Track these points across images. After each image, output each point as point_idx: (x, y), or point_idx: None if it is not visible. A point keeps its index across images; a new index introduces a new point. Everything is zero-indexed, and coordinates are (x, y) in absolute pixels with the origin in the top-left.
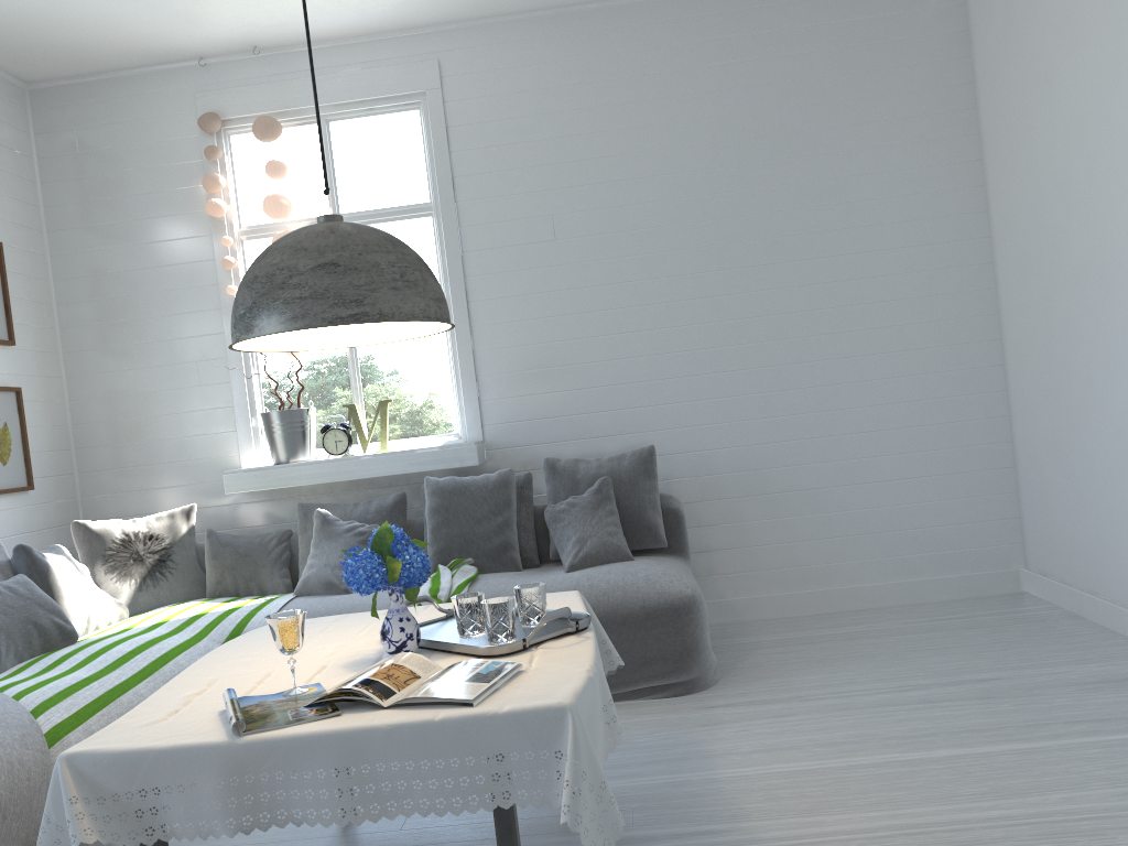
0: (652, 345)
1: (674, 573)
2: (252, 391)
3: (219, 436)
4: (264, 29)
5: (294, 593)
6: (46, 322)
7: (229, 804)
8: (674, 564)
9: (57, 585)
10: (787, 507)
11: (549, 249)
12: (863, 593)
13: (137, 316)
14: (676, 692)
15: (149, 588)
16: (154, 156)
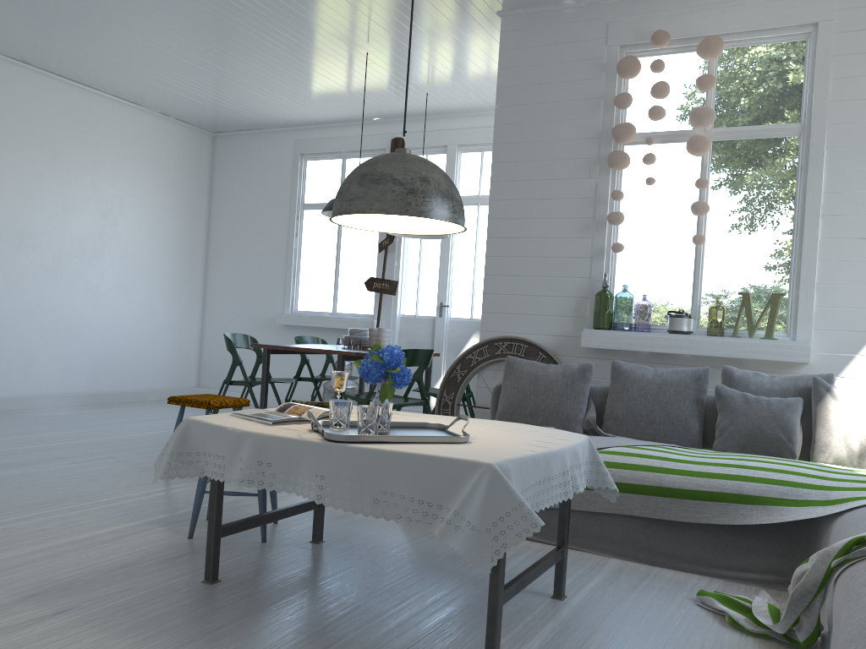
0: None
1: None
2: None
3: None
4: None
5: None
6: None
7: None
8: None
9: (820, 415)
10: None
11: None
12: None
13: None
14: None
15: None
16: None
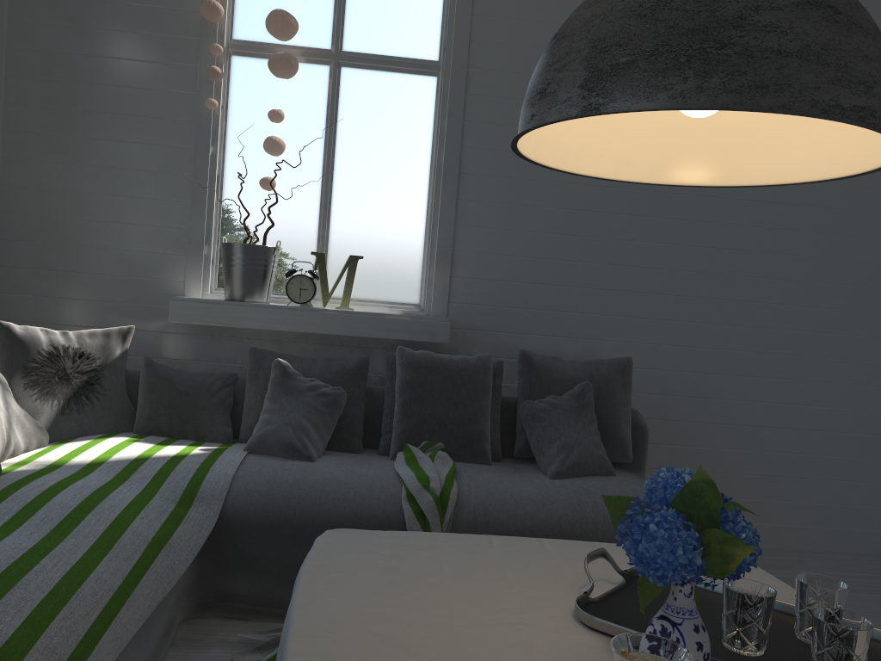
0: (632, 256)
1: None
2: (211, 217)
3: (166, 258)
4: None
5: (245, 448)
6: None
7: None
8: None
9: None
10: (725, 438)
11: None
12: (777, 532)
13: (97, 108)
14: None
15: (72, 413)
16: None
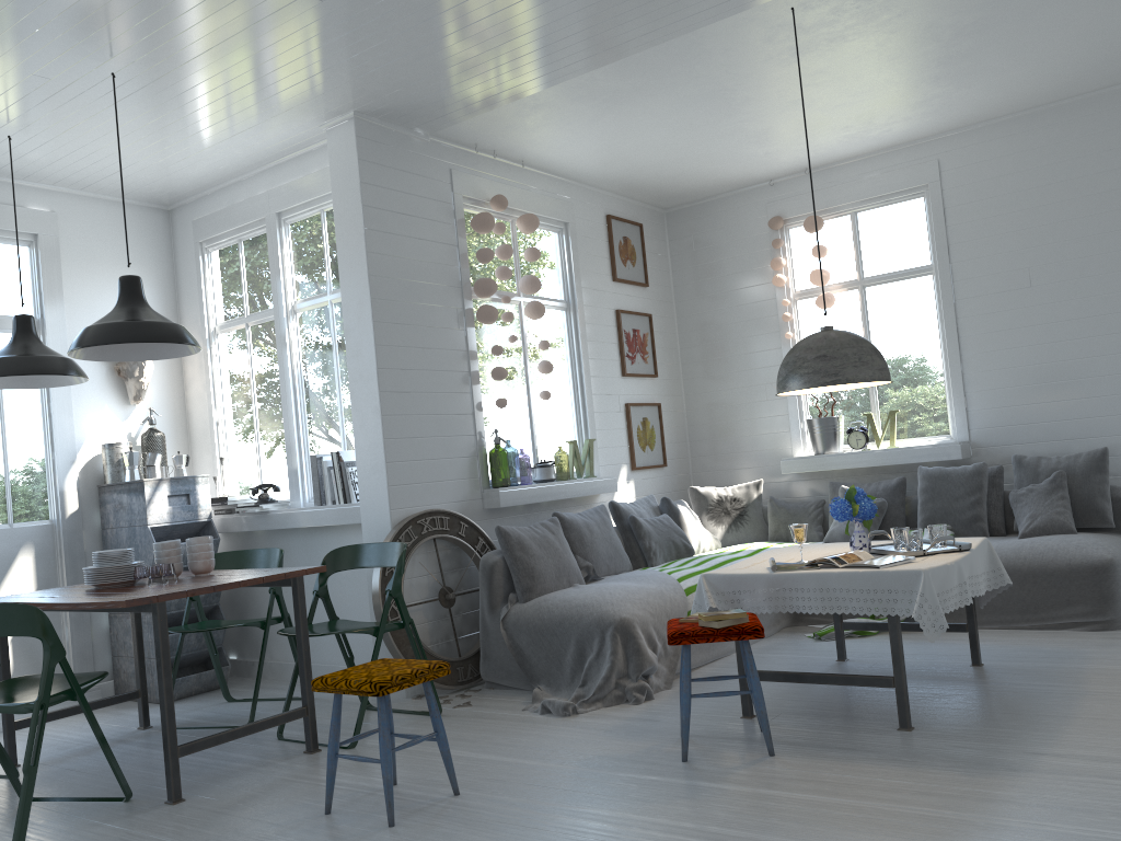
0: (1115, 366)
1: (1104, 544)
2: (801, 404)
3: (778, 435)
4: (811, 159)
5: (823, 540)
6: (674, 360)
7: (769, 599)
8: (1113, 539)
9: (683, 522)
10: None
11: (1025, 294)
12: None
13: (727, 355)
14: (1093, 628)
15: (732, 531)
16: (740, 248)
